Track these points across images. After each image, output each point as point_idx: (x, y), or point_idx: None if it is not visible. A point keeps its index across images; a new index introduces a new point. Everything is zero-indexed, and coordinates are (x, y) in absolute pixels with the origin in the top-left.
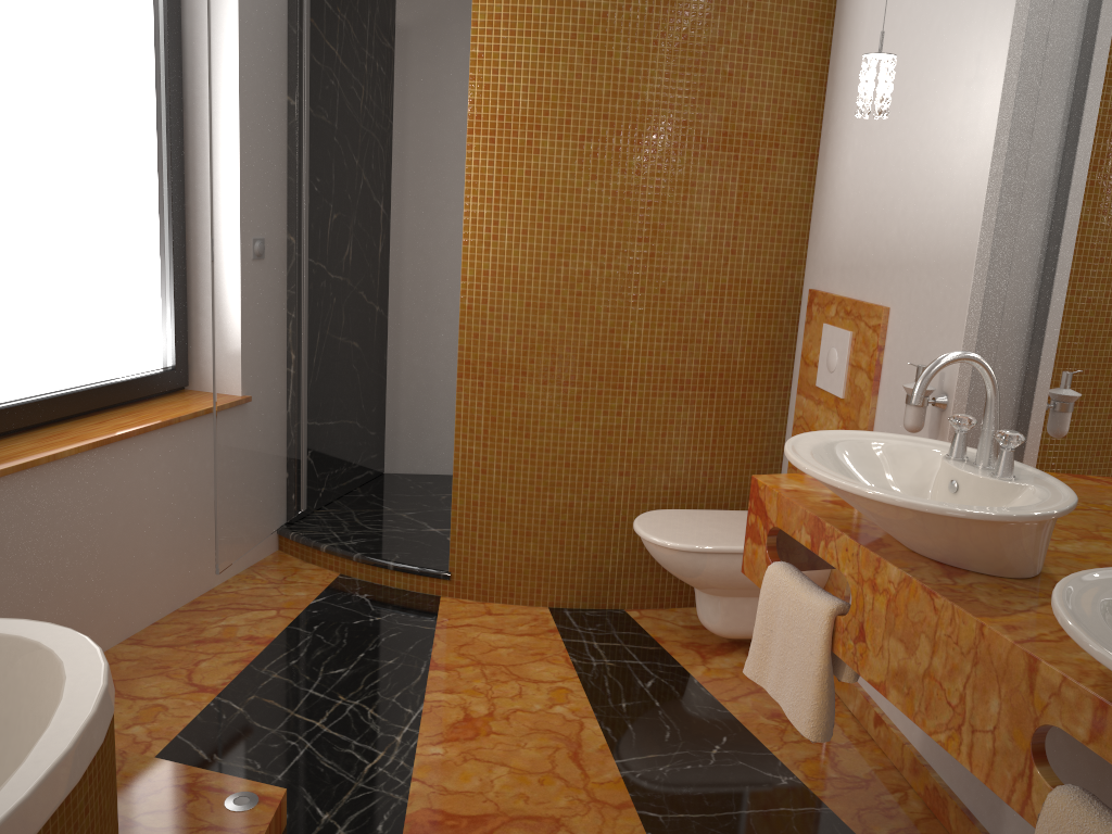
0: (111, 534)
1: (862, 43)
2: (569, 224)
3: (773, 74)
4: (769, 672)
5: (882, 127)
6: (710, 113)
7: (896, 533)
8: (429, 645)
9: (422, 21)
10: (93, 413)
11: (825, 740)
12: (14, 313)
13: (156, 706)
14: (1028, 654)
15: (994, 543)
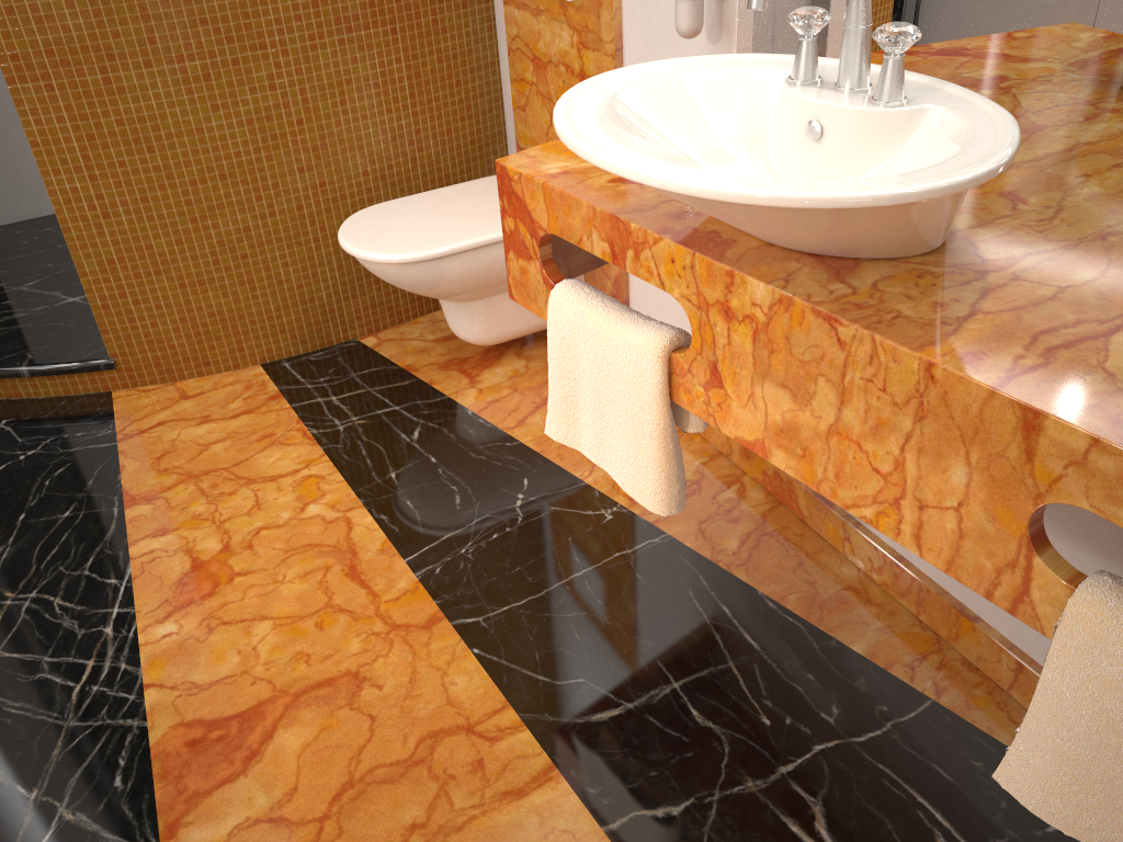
0: None
1: None
2: None
3: None
4: (583, 431)
5: None
6: None
7: (754, 231)
8: (115, 471)
9: None
10: None
11: (680, 509)
12: None
13: None
14: (1023, 406)
15: (913, 221)
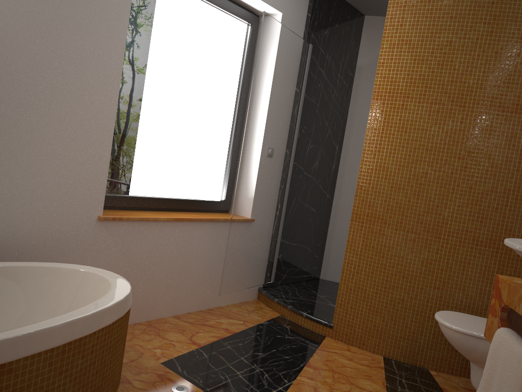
0: (176, 263)
1: None
2: (419, 147)
3: None
4: None
5: None
6: (509, 93)
7: None
8: (310, 355)
9: (369, 64)
10: (184, 211)
11: None
12: (158, 158)
13: (171, 344)
14: None
15: None
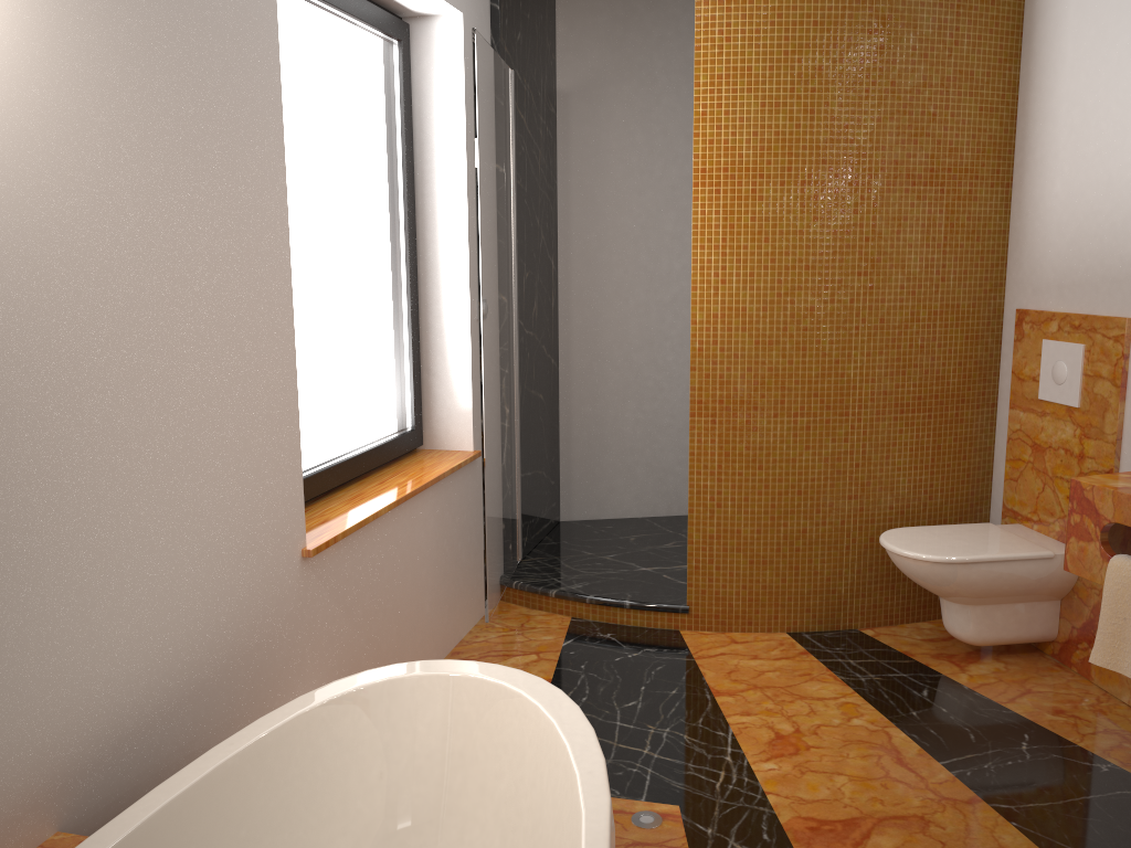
0: (404, 589)
1: (1064, 78)
2: (793, 264)
3: (971, 112)
4: (1125, 658)
5: (1101, 153)
6: (918, 152)
7: None
8: (699, 674)
9: (581, 85)
10: (364, 475)
11: None
12: (318, 383)
13: None
14: None
15: None
